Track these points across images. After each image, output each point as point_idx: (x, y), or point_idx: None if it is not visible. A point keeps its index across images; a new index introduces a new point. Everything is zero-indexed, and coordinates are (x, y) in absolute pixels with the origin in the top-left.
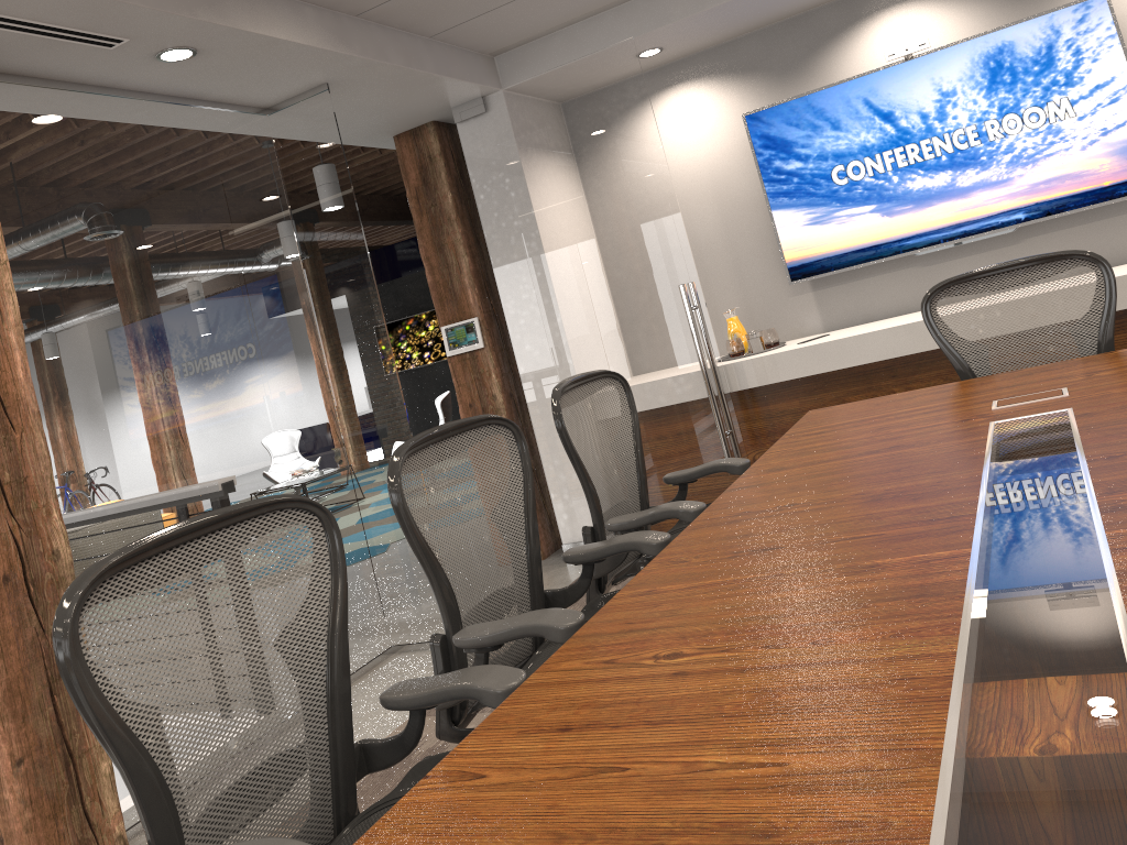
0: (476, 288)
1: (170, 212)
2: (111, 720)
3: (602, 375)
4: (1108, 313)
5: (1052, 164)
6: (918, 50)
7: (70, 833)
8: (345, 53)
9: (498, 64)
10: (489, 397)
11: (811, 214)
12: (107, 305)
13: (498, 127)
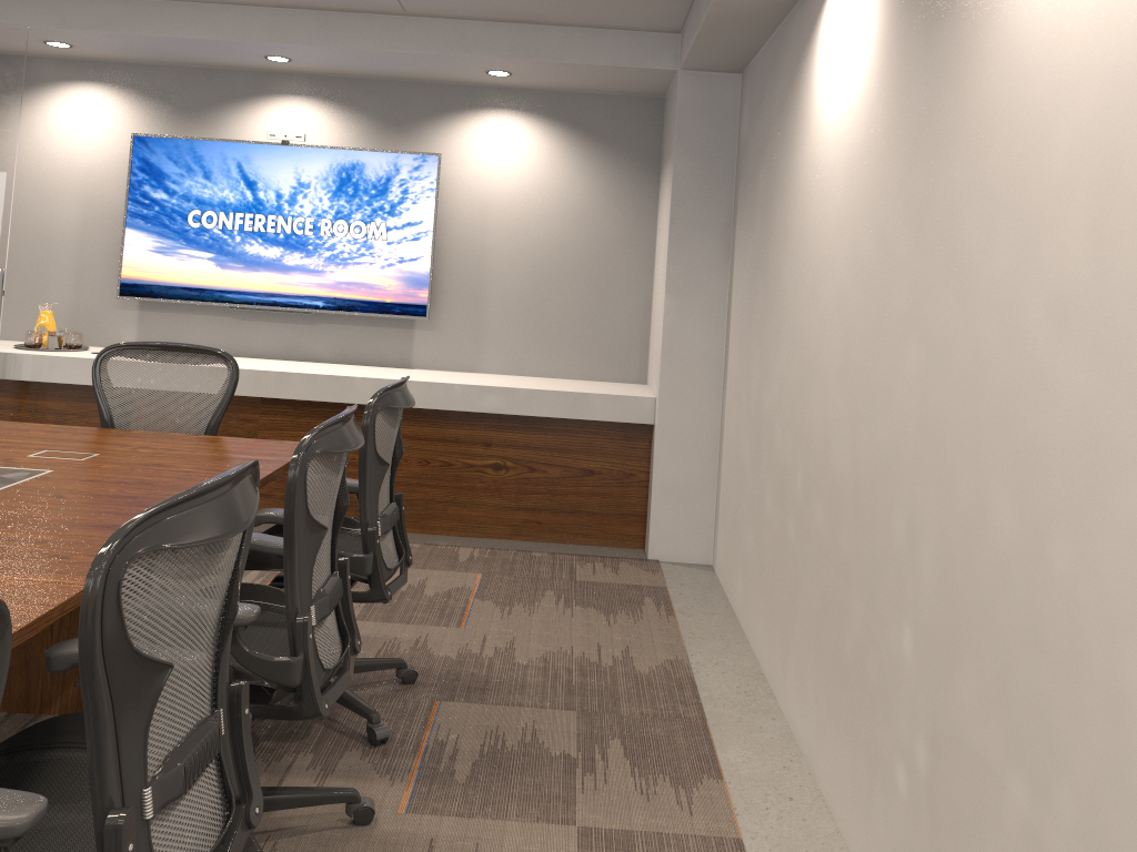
0: None
1: None
2: None
3: None
4: (222, 405)
5: (357, 271)
6: (295, 140)
7: None
8: None
9: None
10: None
11: (159, 243)
12: None
13: None
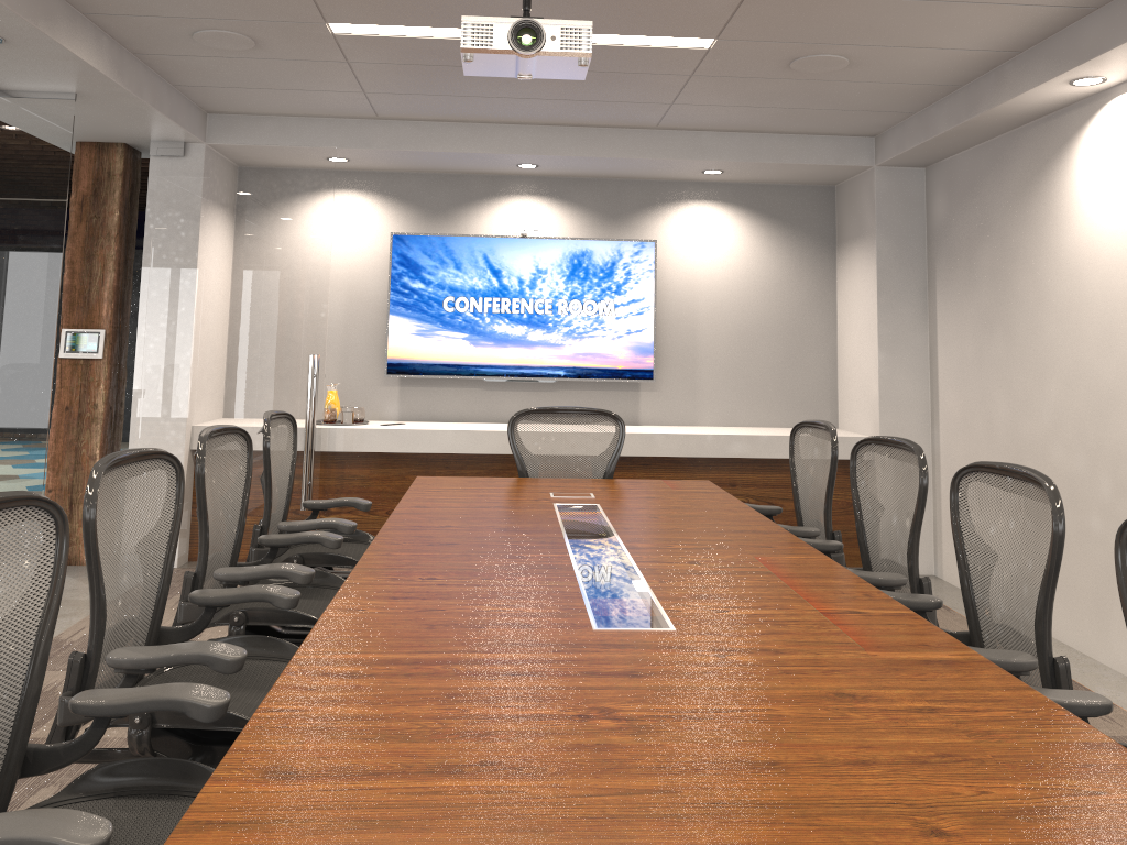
0: (113, 304)
1: None
2: (101, 562)
3: (284, 415)
4: (616, 454)
5: (592, 343)
6: (532, 233)
7: None
8: (118, 83)
9: (209, 120)
10: (90, 405)
11: (419, 326)
12: None
13: (190, 173)
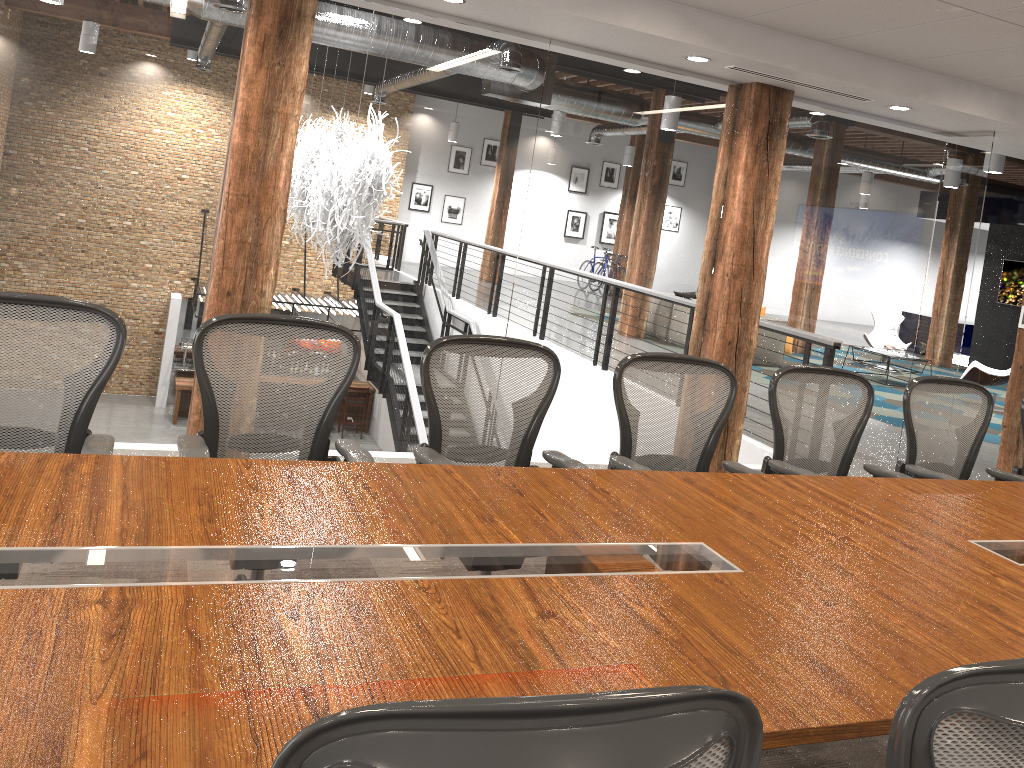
0: None
1: (862, 188)
2: (776, 414)
3: None
4: None
5: None
6: None
7: (716, 458)
8: (1009, 123)
9: None
10: None
11: None
12: (811, 230)
13: None
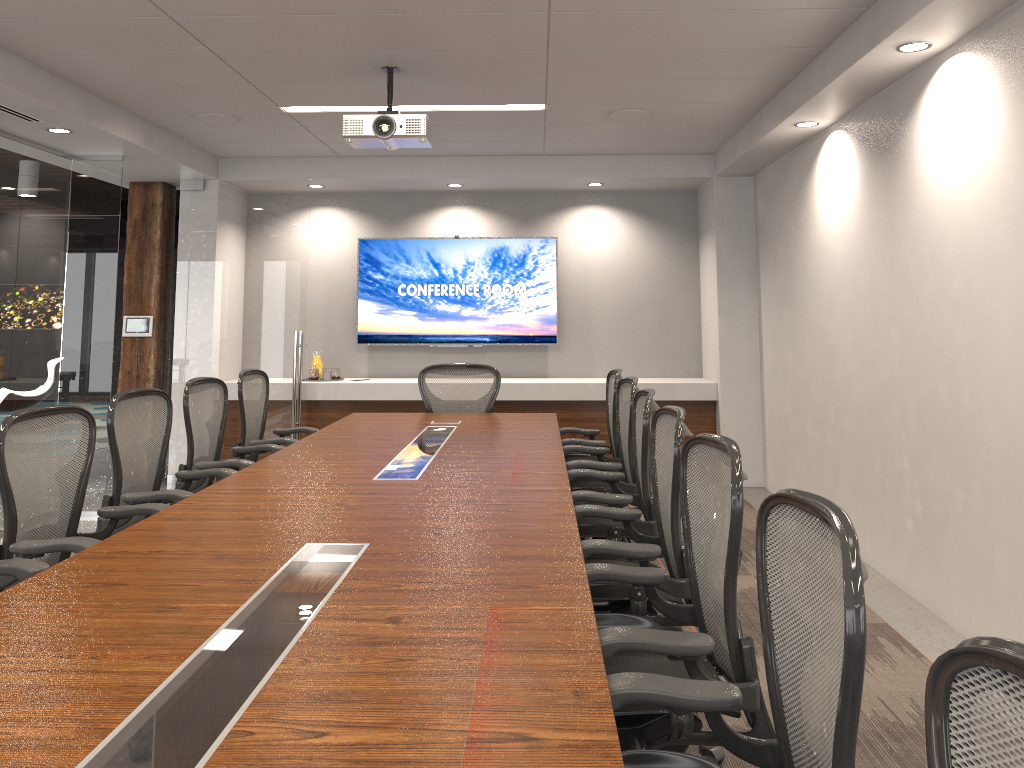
0: (158, 297)
1: (11, 213)
2: (117, 447)
3: (258, 372)
4: (494, 396)
5: (509, 316)
6: (462, 234)
7: None
8: (148, 149)
9: (220, 163)
10: (144, 370)
11: (380, 307)
12: None
13: (208, 201)
